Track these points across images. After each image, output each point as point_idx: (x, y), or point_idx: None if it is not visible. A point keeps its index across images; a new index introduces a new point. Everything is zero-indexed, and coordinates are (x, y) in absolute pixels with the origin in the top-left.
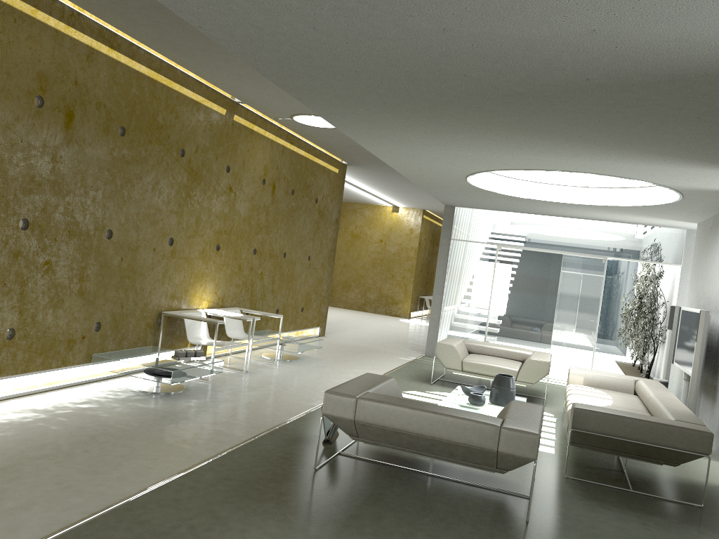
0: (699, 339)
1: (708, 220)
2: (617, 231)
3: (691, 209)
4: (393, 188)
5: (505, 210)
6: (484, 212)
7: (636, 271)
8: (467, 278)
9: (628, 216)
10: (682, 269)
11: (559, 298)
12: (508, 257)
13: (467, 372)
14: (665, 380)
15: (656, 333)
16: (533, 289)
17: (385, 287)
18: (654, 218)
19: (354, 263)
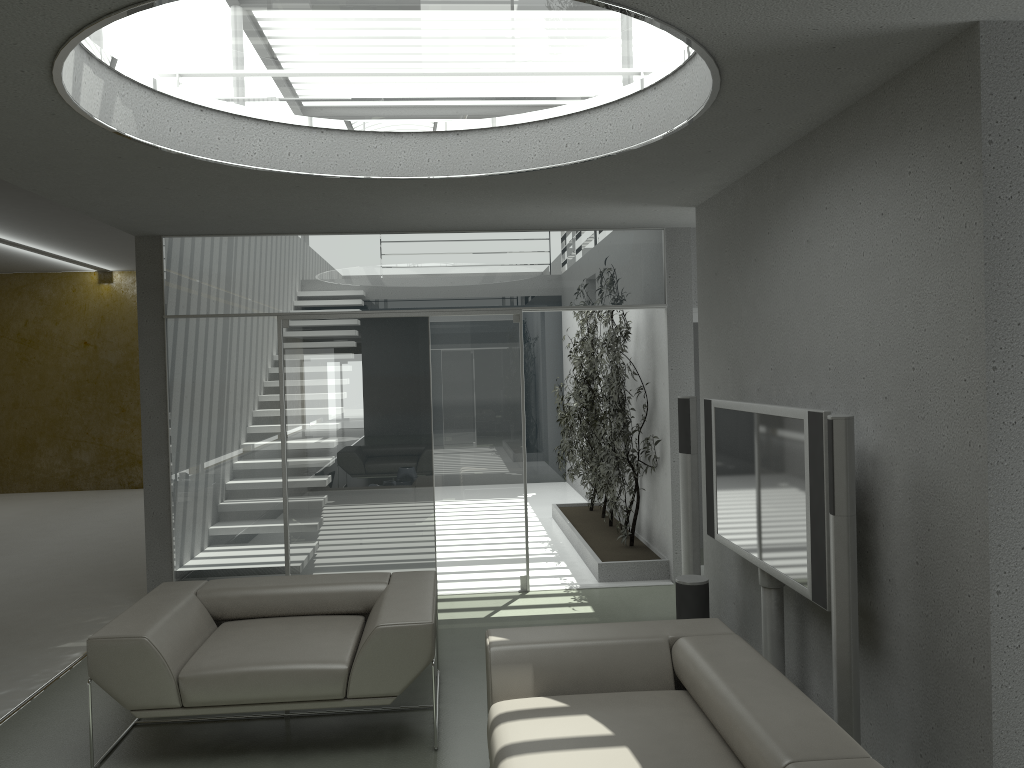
0: (843, 505)
1: (732, 188)
2: (533, 250)
3: (708, 156)
4: (54, 224)
5: (285, 233)
6: (235, 242)
7: (561, 331)
8: (222, 404)
9: (554, 208)
10: (670, 314)
11: (436, 416)
12: (309, 342)
13: (201, 706)
14: (702, 580)
15: (633, 449)
16: (378, 405)
17: (112, 434)
18: (611, 205)
19: (35, 397)
